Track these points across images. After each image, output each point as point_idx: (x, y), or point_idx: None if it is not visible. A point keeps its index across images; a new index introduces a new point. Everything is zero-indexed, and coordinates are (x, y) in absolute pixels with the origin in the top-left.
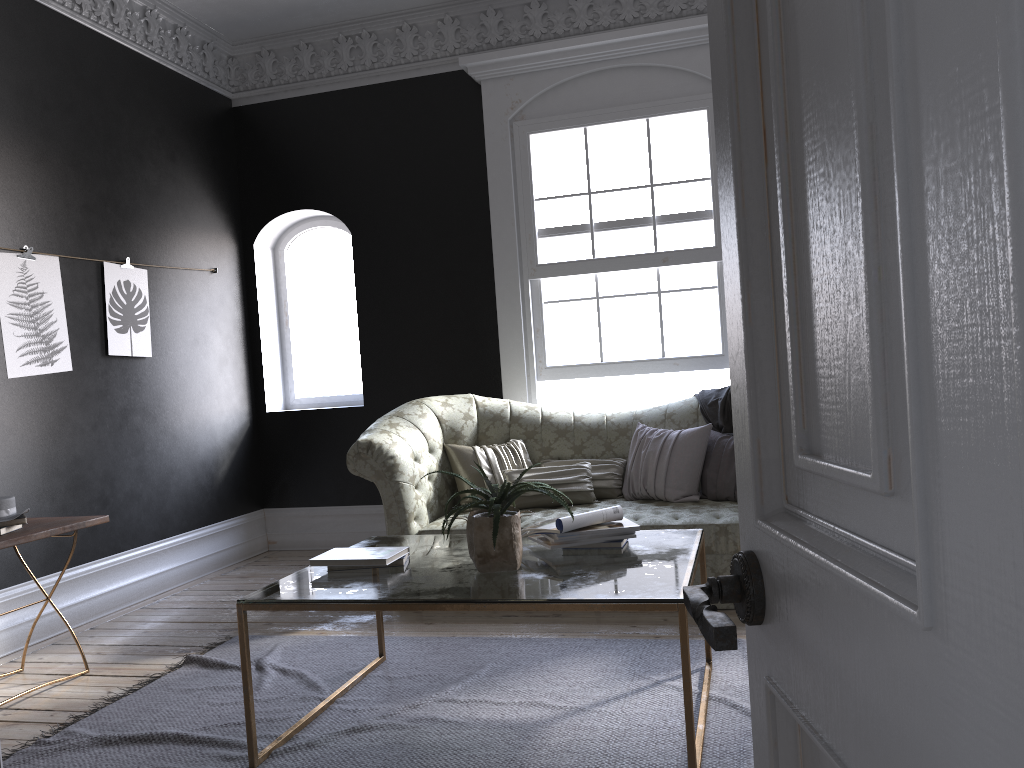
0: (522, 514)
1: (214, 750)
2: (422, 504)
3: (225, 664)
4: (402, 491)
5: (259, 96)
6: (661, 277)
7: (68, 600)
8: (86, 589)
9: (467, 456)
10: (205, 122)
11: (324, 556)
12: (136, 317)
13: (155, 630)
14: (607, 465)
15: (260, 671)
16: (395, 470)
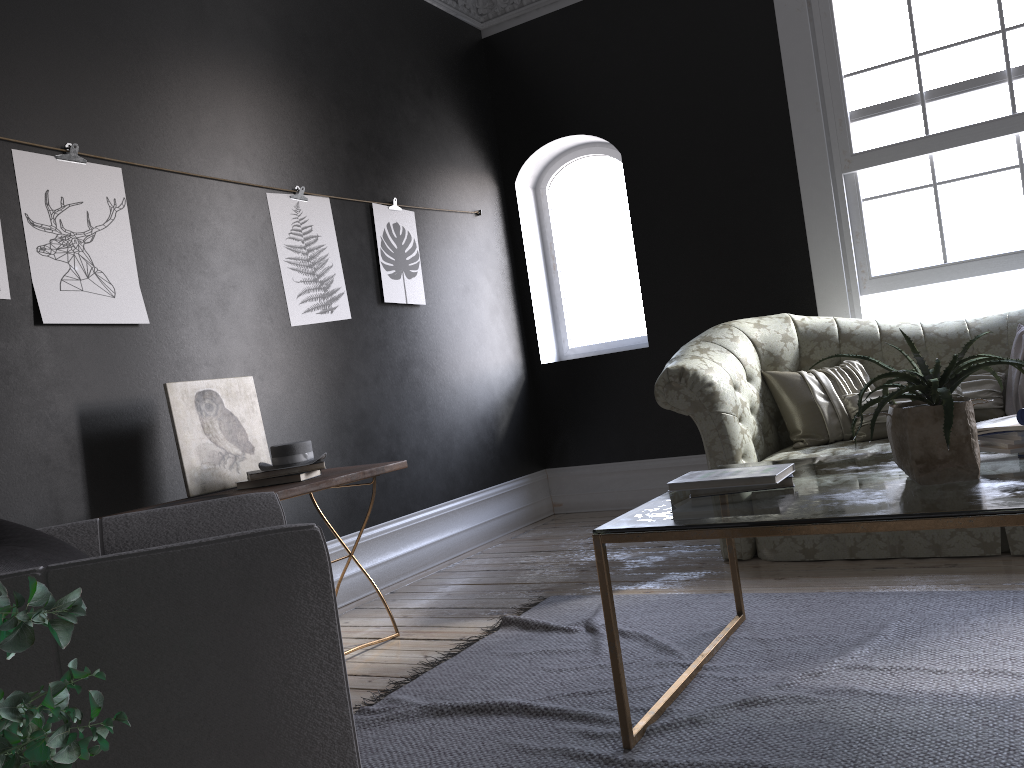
0: (880, 444)
1: (569, 725)
2: (748, 439)
3: (549, 626)
4: (726, 424)
5: (509, 21)
6: (1022, 146)
7: (365, 563)
8: (382, 551)
9: (794, 383)
10: (457, 55)
11: (684, 479)
12: (407, 262)
13: (458, 593)
14: (980, 381)
15: (592, 633)
16: (715, 399)
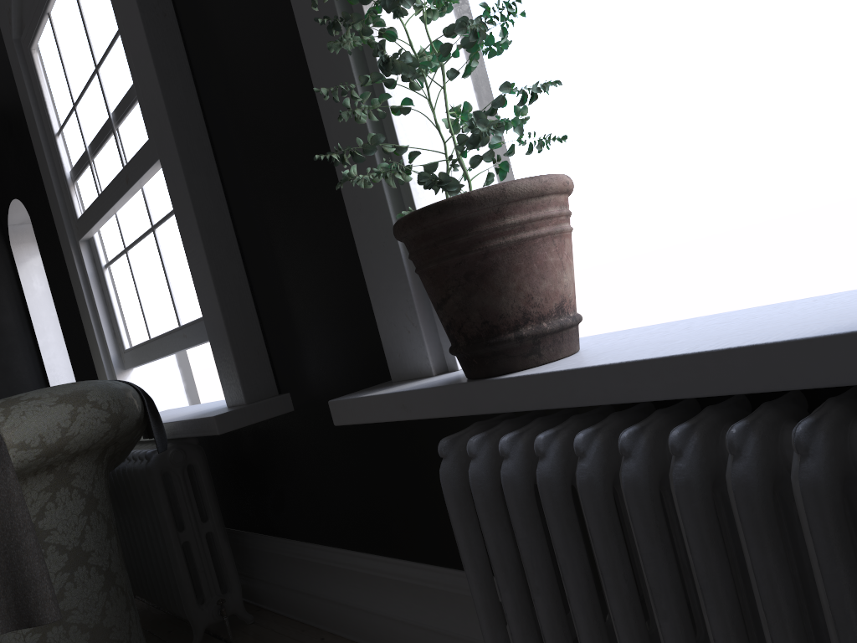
0: None
1: None
2: None
3: None
4: None
5: None
6: (150, 204)
7: None
8: None
9: None
10: None
11: None
12: None
13: None
14: None
15: None
16: None
